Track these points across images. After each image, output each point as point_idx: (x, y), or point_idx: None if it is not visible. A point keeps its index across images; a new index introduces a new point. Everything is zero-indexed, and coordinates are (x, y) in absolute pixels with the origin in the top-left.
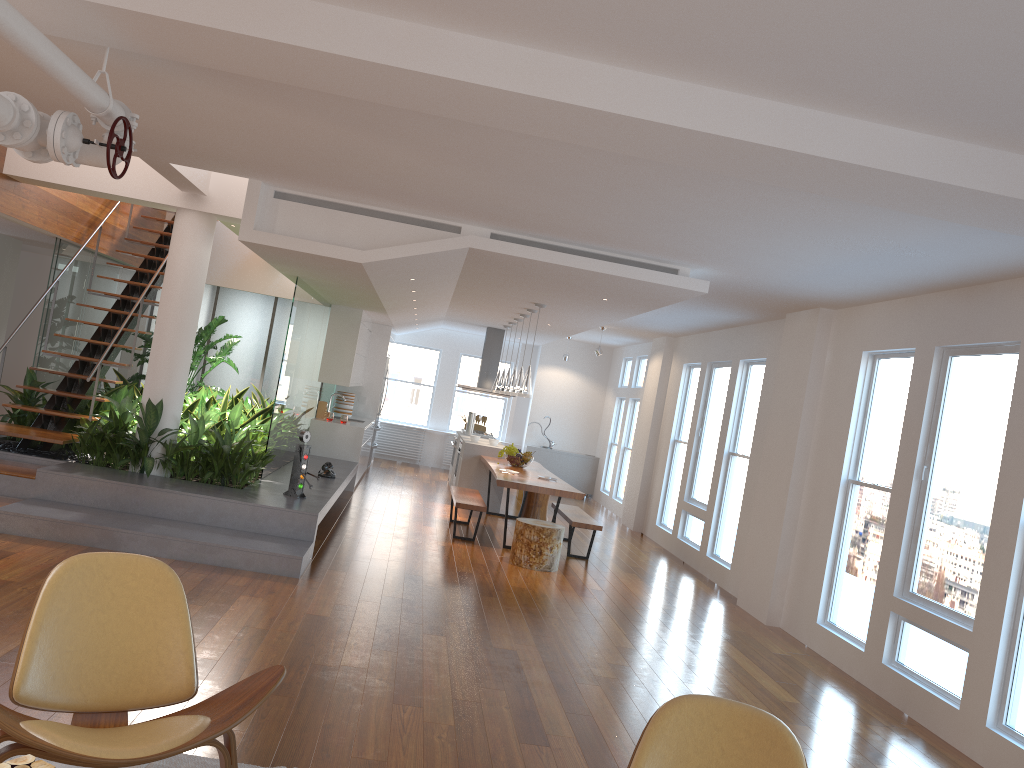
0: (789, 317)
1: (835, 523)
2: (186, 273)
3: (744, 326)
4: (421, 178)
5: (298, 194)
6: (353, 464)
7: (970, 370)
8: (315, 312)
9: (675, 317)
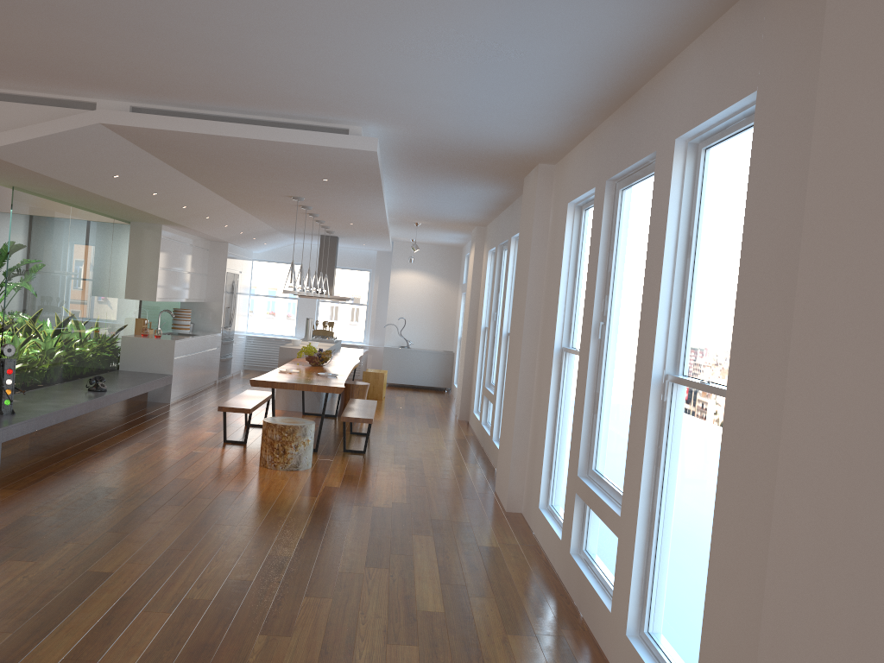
0: (525, 181)
1: (551, 397)
2: None
3: (514, 202)
4: None
5: None
6: (161, 376)
7: (633, 202)
8: (87, 228)
9: (449, 200)
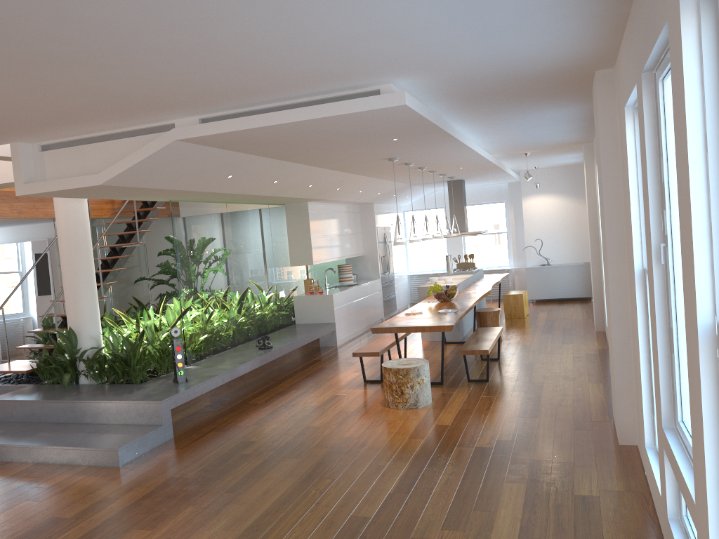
0: (592, 92)
1: (640, 325)
2: (65, 226)
3: None
4: (13, 98)
5: (53, 142)
6: (325, 326)
7: (671, 91)
8: (244, 218)
9: (536, 128)
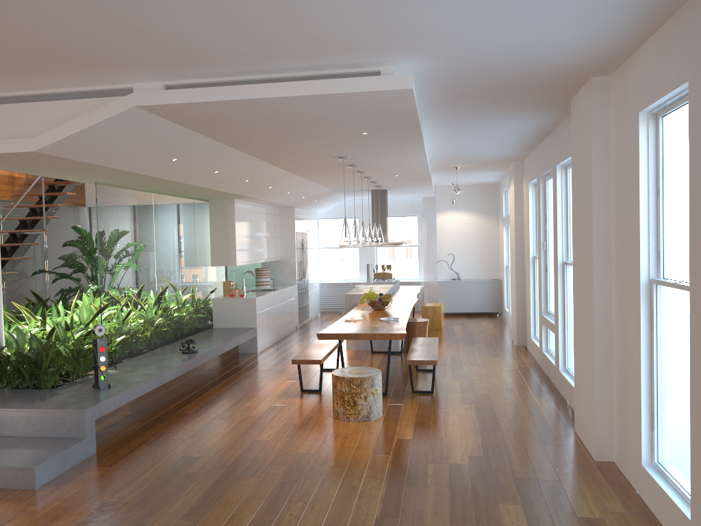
0: (573, 102)
1: (643, 337)
2: None
3: (555, 130)
4: None
5: None
6: (247, 331)
7: None
8: (169, 210)
9: (487, 139)
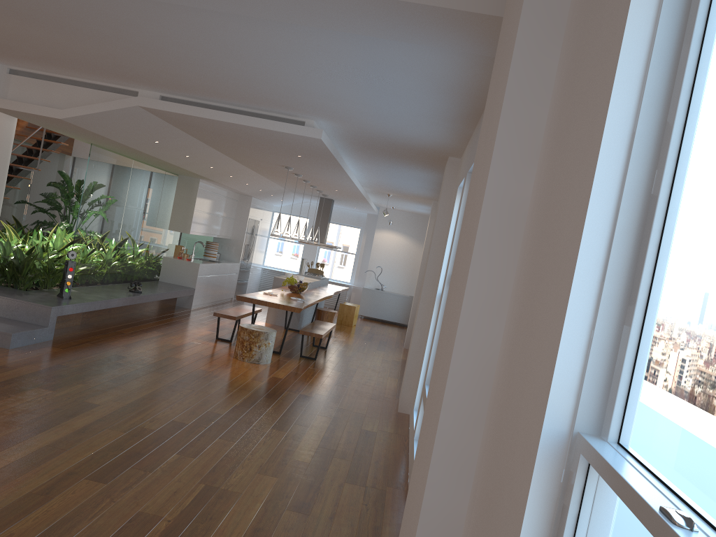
0: (445, 169)
1: (431, 329)
2: None
3: None
4: (35, 40)
5: (23, 70)
6: (186, 288)
7: None
8: (144, 176)
9: (402, 179)
